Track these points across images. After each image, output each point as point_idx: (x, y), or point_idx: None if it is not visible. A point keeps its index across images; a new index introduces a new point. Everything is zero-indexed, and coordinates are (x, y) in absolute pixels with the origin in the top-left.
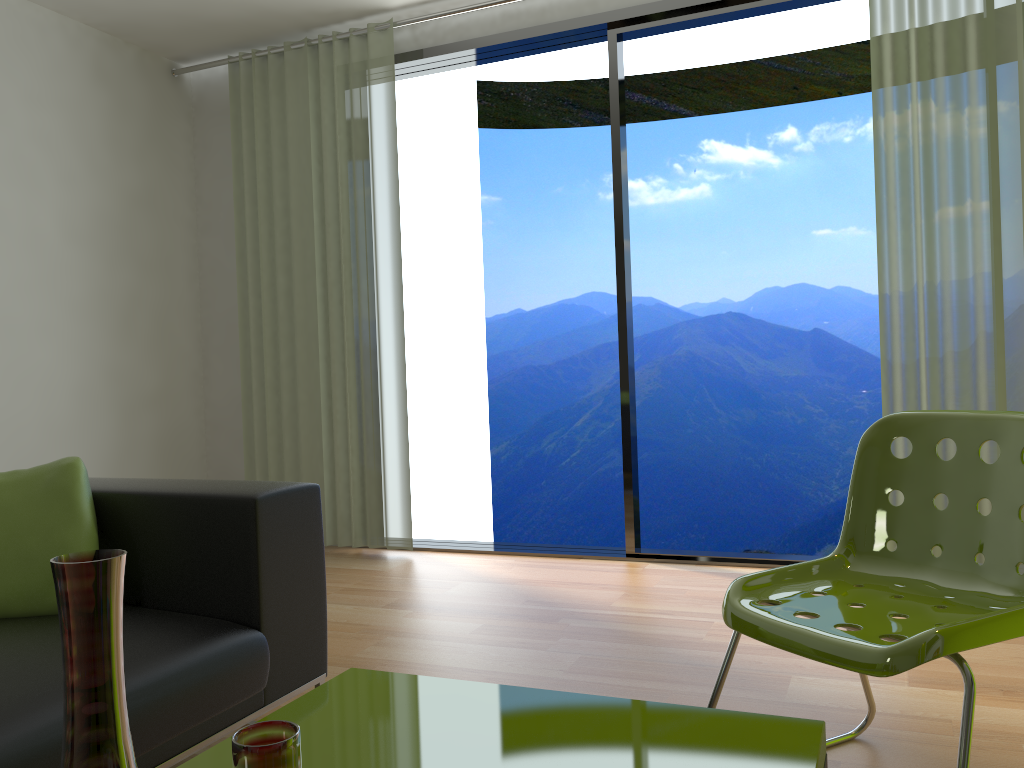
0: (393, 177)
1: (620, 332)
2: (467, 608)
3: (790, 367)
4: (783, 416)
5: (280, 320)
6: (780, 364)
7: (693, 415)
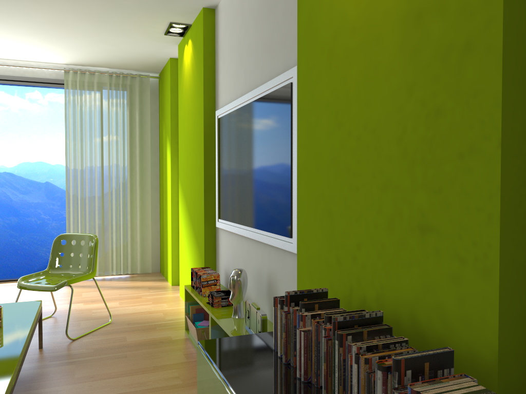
0: None
1: None
2: None
3: (35, 198)
4: (31, 220)
5: None
6: (30, 197)
7: None
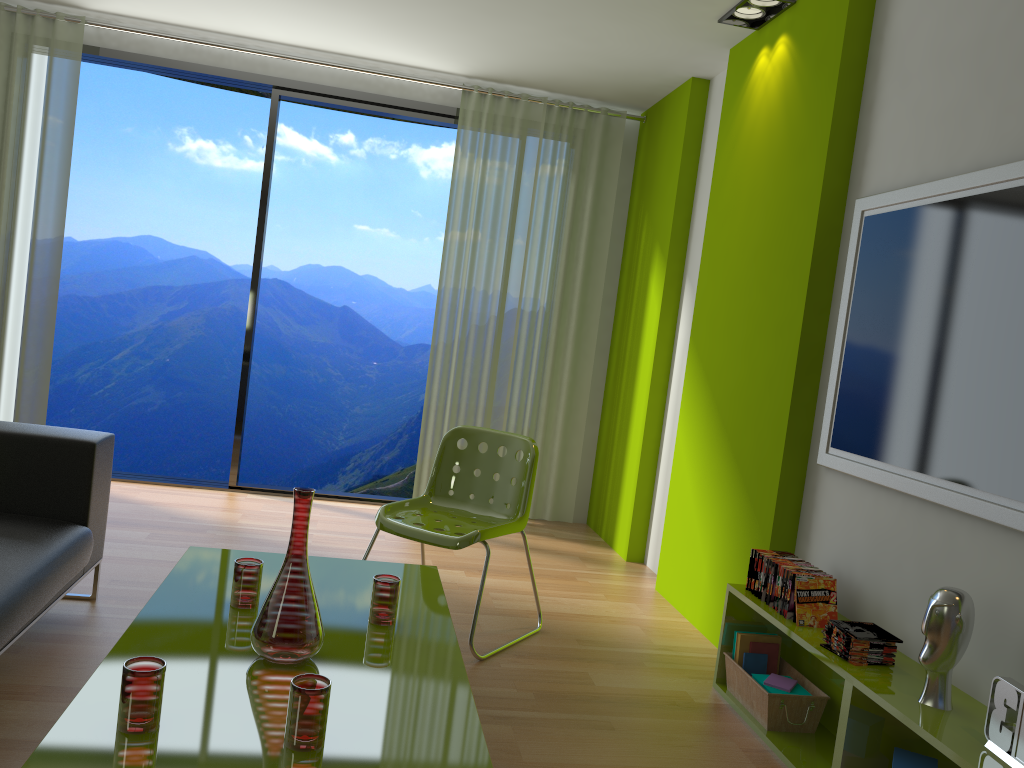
0: (65, 153)
1: (249, 320)
2: (128, 521)
3: (320, 334)
4: (308, 375)
5: None
6: (312, 331)
7: (230, 364)
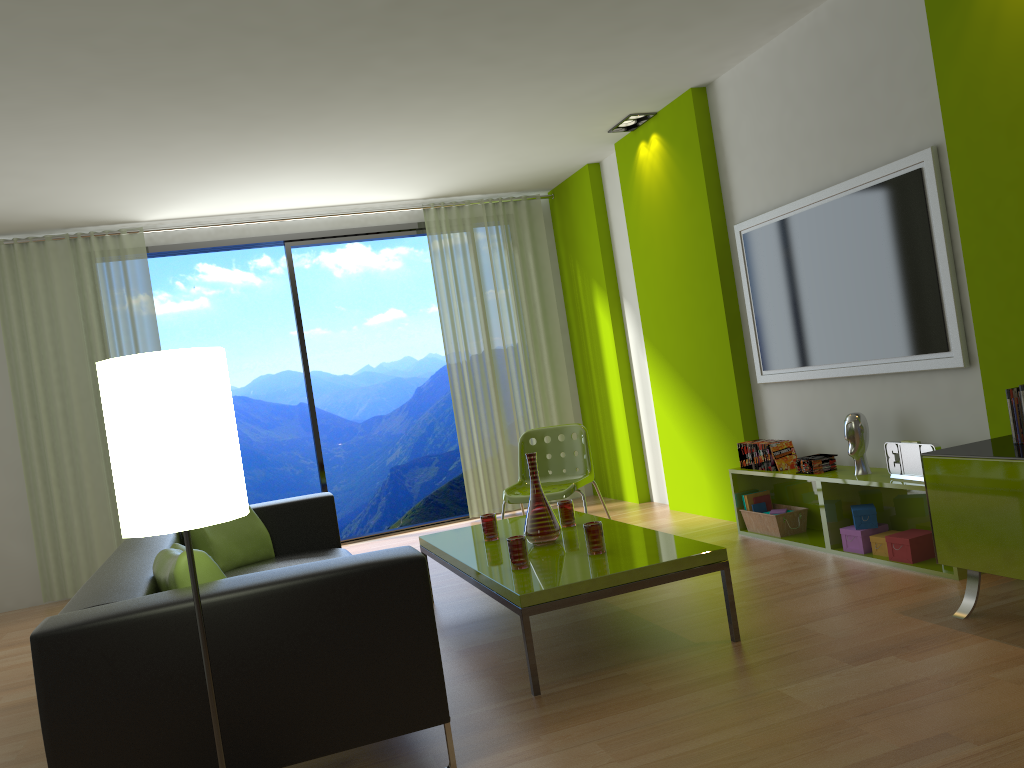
0: (151, 330)
1: (312, 416)
2: None
3: (286, 433)
4: (285, 470)
5: (61, 433)
6: (278, 432)
7: None
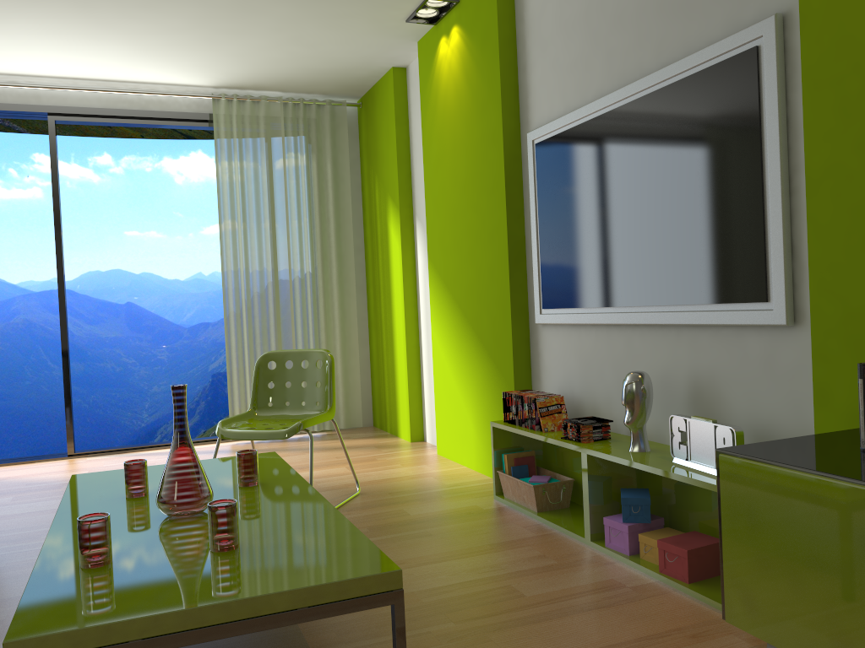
0: None
1: (61, 312)
2: None
3: (110, 330)
4: (106, 367)
5: None
6: (102, 328)
7: (31, 370)
